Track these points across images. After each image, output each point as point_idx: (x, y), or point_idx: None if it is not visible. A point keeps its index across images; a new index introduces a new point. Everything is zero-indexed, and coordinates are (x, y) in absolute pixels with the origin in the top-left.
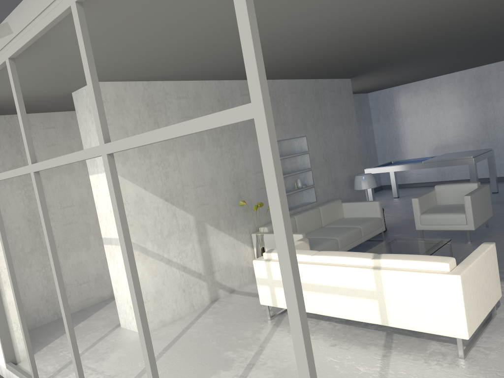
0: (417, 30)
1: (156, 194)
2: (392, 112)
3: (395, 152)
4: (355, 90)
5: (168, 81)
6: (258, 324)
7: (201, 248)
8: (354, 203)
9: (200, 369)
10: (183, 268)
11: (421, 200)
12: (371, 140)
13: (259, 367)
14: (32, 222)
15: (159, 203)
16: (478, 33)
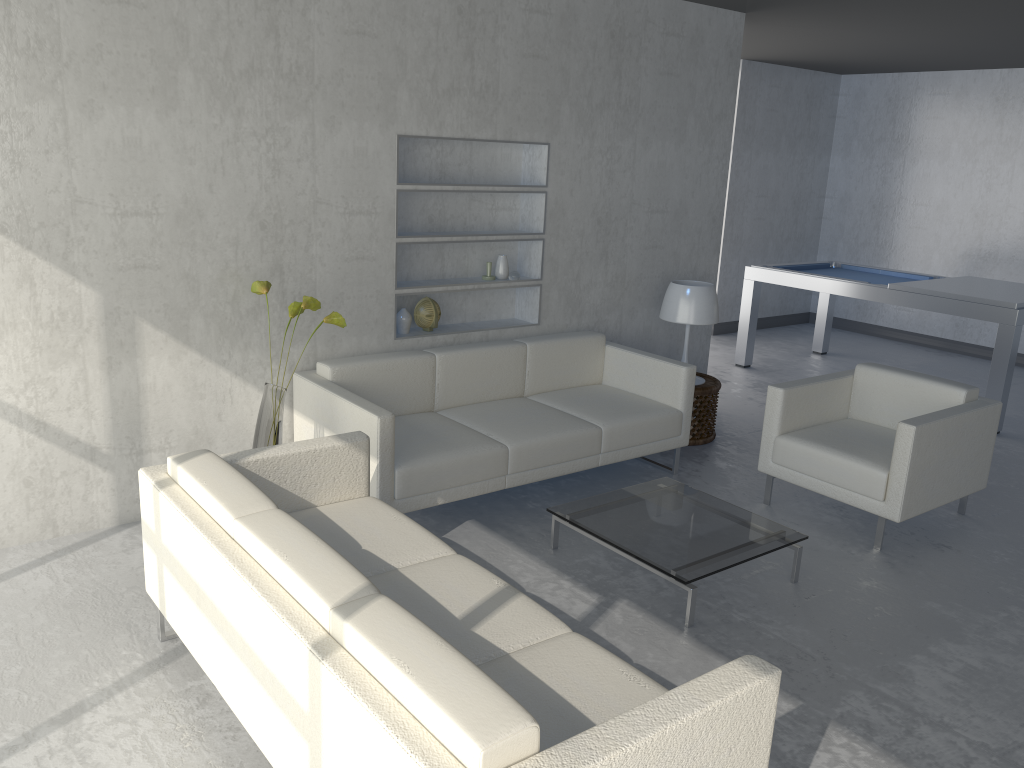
0: None
1: None
2: (884, 139)
3: (863, 241)
4: (795, 58)
5: None
6: (121, 643)
7: (109, 383)
8: (631, 354)
9: None
10: (36, 425)
11: (795, 397)
12: (815, 197)
13: None
14: None
15: None
16: None
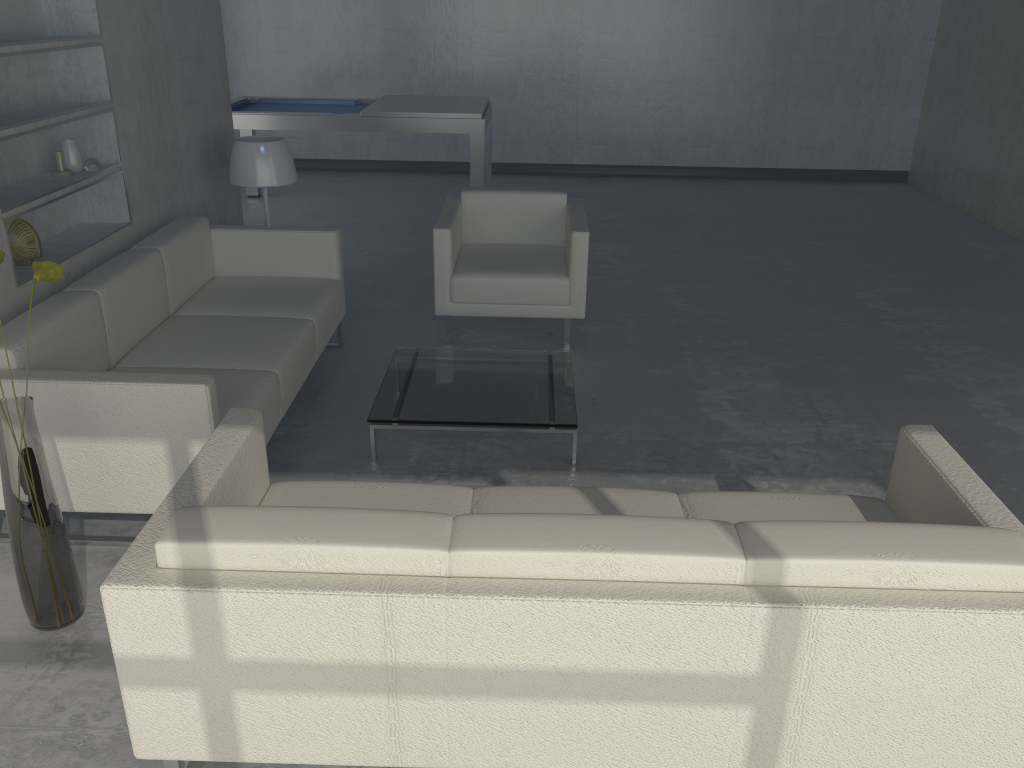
0: None
1: None
2: None
3: (232, 72)
4: None
5: None
6: None
7: None
8: (254, 233)
9: None
10: None
11: (453, 234)
12: None
13: None
14: None
15: None
16: None
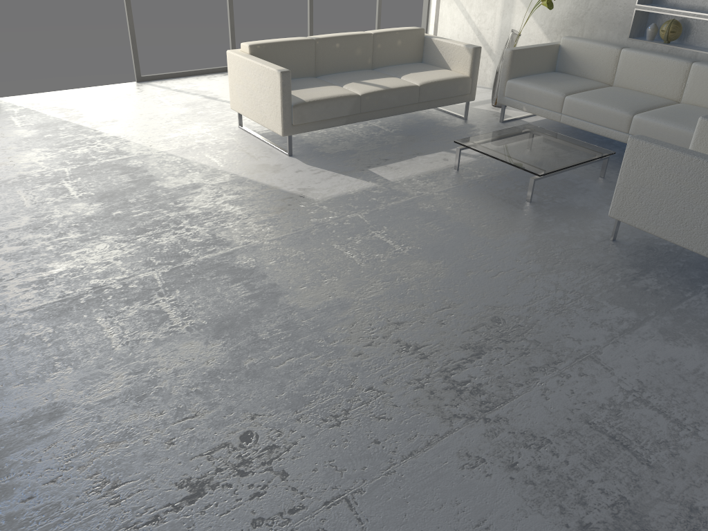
0: None
1: None
2: None
3: None
4: None
5: None
6: None
7: (501, 22)
8: None
9: None
10: (478, 33)
11: None
12: None
13: None
14: None
15: None
16: None
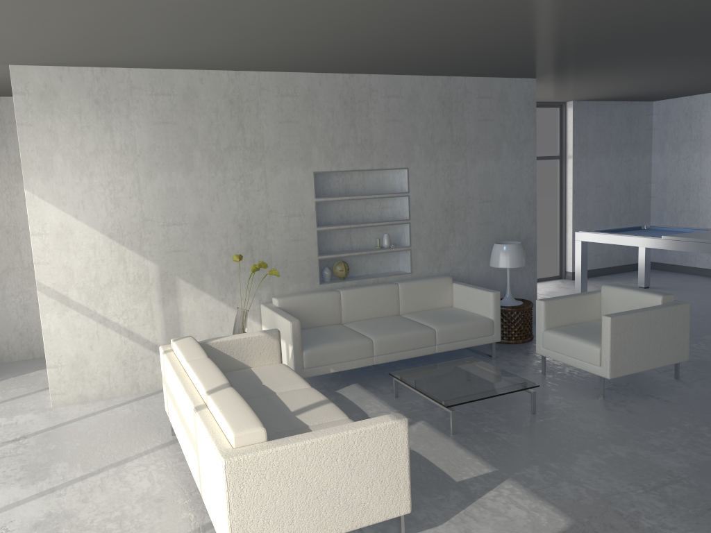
0: (474, 8)
1: (95, 226)
2: (685, 140)
3: (680, 210)
4: (605, 96)
5: (139, 69)
6: (153, 436)
7: (163, 311)
8: (465, 287)
9: (8, 475)
10: (128, 333)
11: (554, 306)
12: (643, 183)
13: (50, 497)
14: (12, 235)
15: (99, 239)
16: (674, 14)
